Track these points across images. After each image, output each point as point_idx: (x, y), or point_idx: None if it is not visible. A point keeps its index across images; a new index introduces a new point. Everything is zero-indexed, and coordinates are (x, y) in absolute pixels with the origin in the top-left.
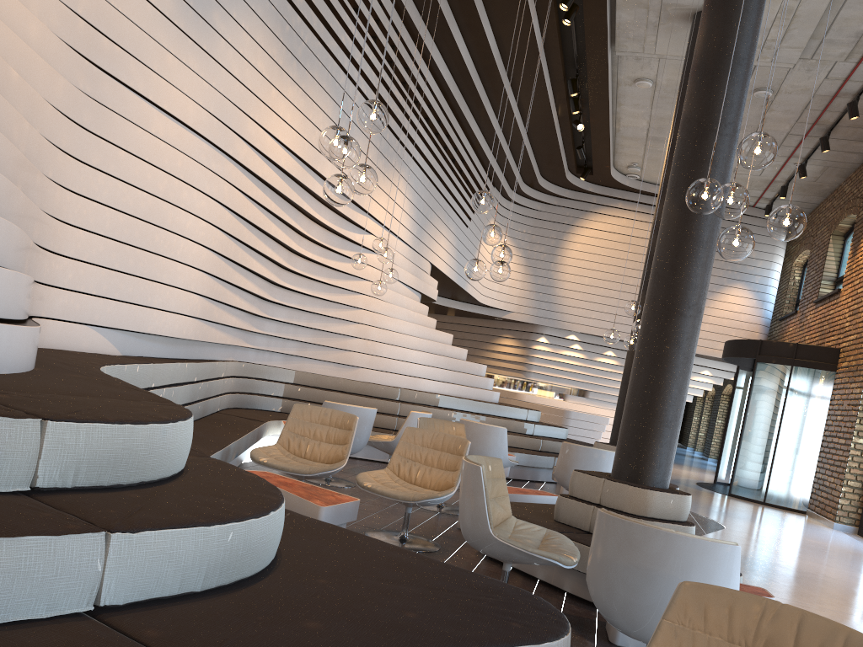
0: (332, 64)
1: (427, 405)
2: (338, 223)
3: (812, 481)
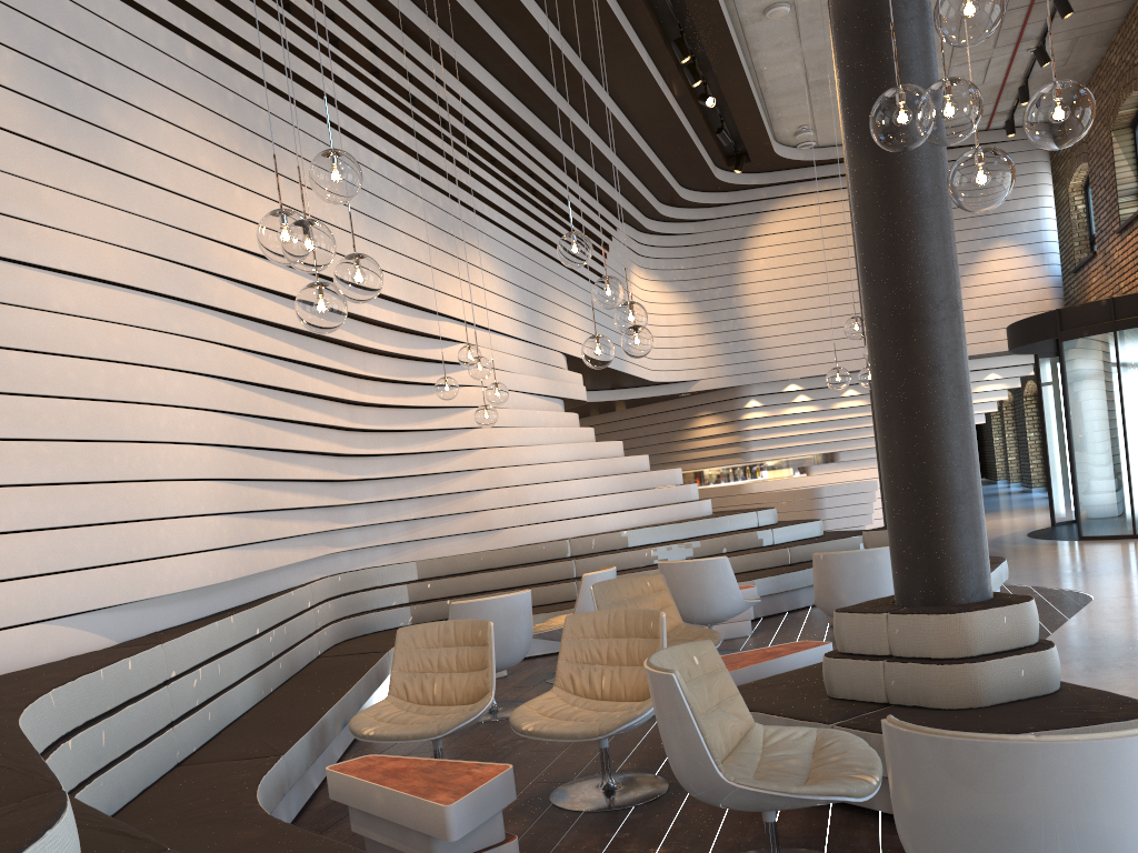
0: (320, 127)
1: (613, 550)
2: (406, 344)
3: None
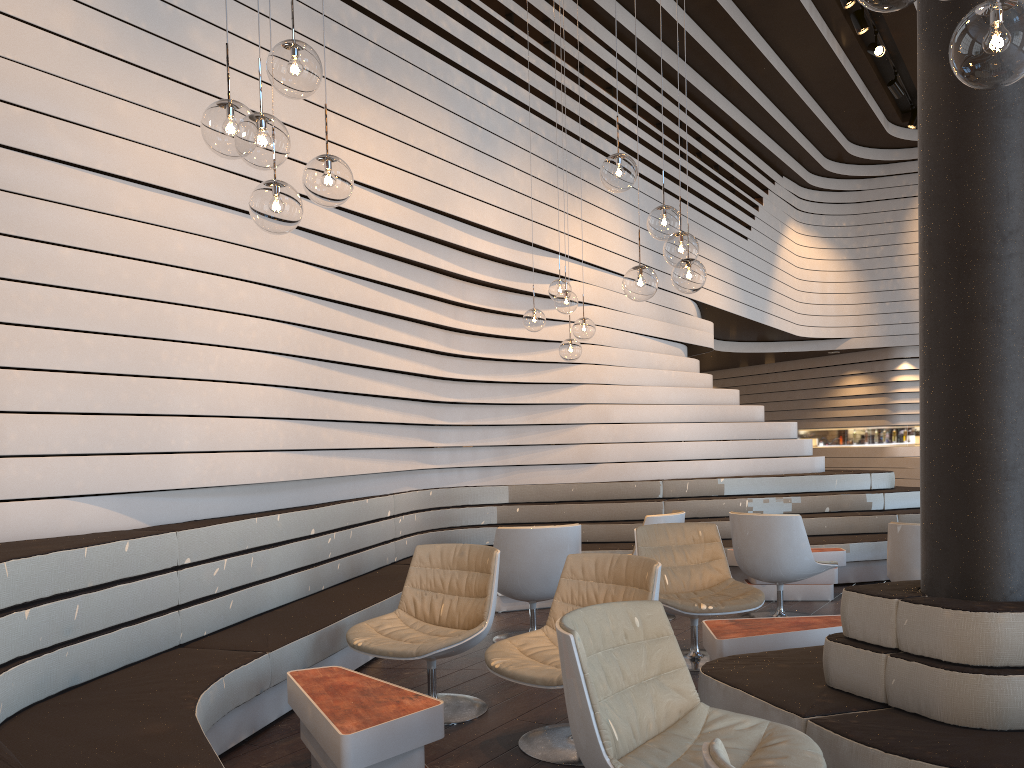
0: (433, 62)
1: (708, 496)
2: (511, 277)
3: None
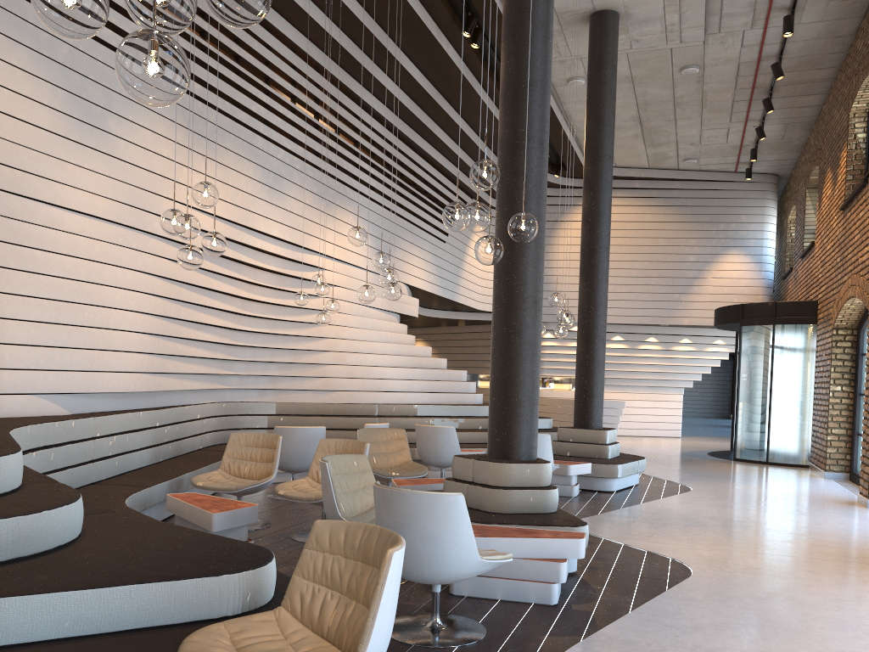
0: (246, 132)
1: (407, 416)
2: (286, 266)
3: (811, 434)
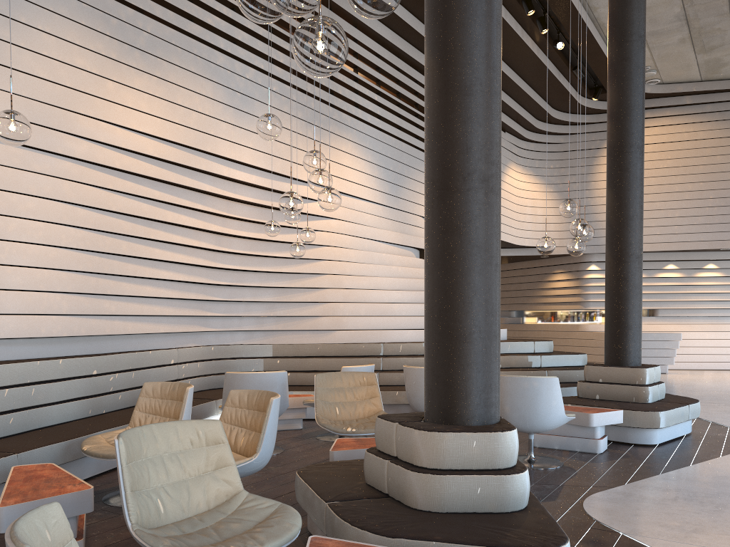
0: (199, 47)
1: (416, 355)
2: (267, 198)
3: None
